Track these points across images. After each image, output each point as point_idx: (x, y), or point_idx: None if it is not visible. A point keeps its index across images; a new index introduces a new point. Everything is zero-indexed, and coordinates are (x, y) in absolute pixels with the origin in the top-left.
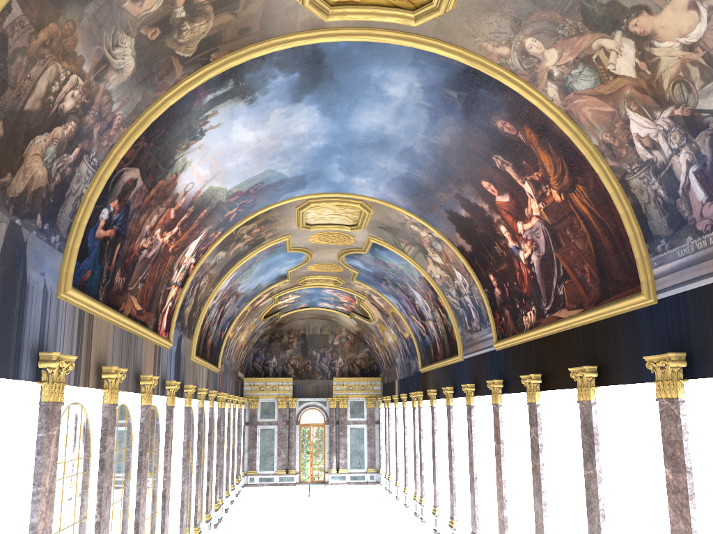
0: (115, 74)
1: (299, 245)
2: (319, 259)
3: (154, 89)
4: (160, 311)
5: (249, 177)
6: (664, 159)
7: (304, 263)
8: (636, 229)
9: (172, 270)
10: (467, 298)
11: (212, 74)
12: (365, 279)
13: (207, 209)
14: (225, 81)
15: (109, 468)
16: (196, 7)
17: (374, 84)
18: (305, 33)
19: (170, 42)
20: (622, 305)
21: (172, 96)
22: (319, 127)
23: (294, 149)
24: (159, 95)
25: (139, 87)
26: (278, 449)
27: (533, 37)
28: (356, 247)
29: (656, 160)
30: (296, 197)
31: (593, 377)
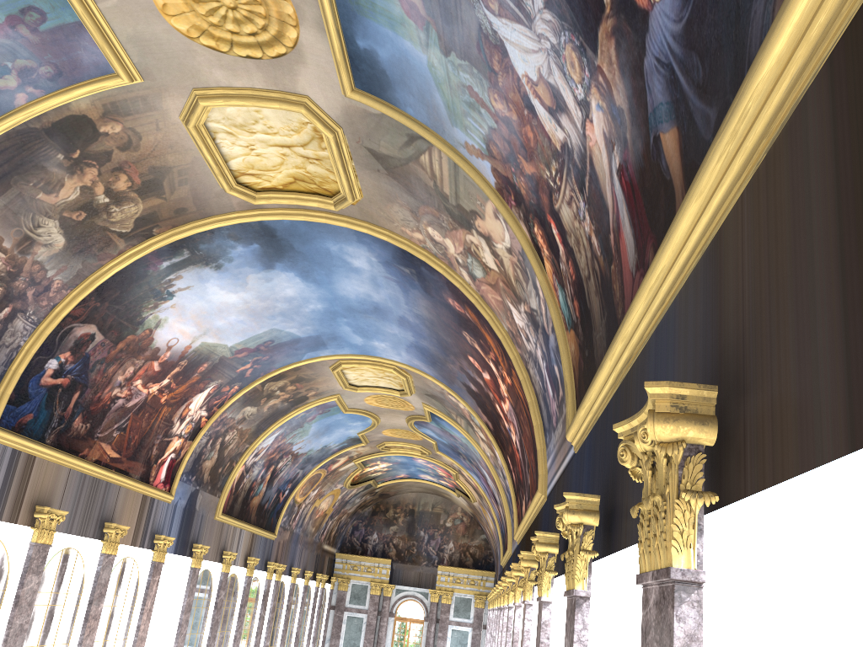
0: (43, 247)
1: (357, 406)
2: (389, 423)
3: (95, 258)
4: (154, 461)
5: (253, 335)
6: (534, 352)
7: (373, 427)
8: (539, 419)
9: (170, 421)
10: (507, 482)
11: (156, 245)
12: (445, 450)
13: (207, 363)
14: (179, 251)
15: (27, 606)
16: (118, 194)
17: (338, 256)
18: (244, 212)
19: (101, 221)
20: (536, 499)
21: (117, 264)
22: (307, 291)
23: (293, 311)
24: (104, 263)
25: (77, 257)
26: (364, 643)
27: (431, 227)
28: (419, 414)
29: (532, 352)
30: (322, 357)
31: (523, 577)
